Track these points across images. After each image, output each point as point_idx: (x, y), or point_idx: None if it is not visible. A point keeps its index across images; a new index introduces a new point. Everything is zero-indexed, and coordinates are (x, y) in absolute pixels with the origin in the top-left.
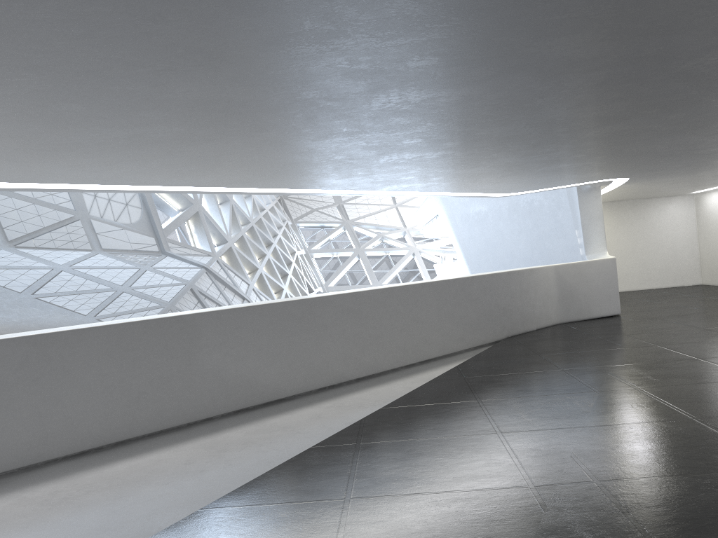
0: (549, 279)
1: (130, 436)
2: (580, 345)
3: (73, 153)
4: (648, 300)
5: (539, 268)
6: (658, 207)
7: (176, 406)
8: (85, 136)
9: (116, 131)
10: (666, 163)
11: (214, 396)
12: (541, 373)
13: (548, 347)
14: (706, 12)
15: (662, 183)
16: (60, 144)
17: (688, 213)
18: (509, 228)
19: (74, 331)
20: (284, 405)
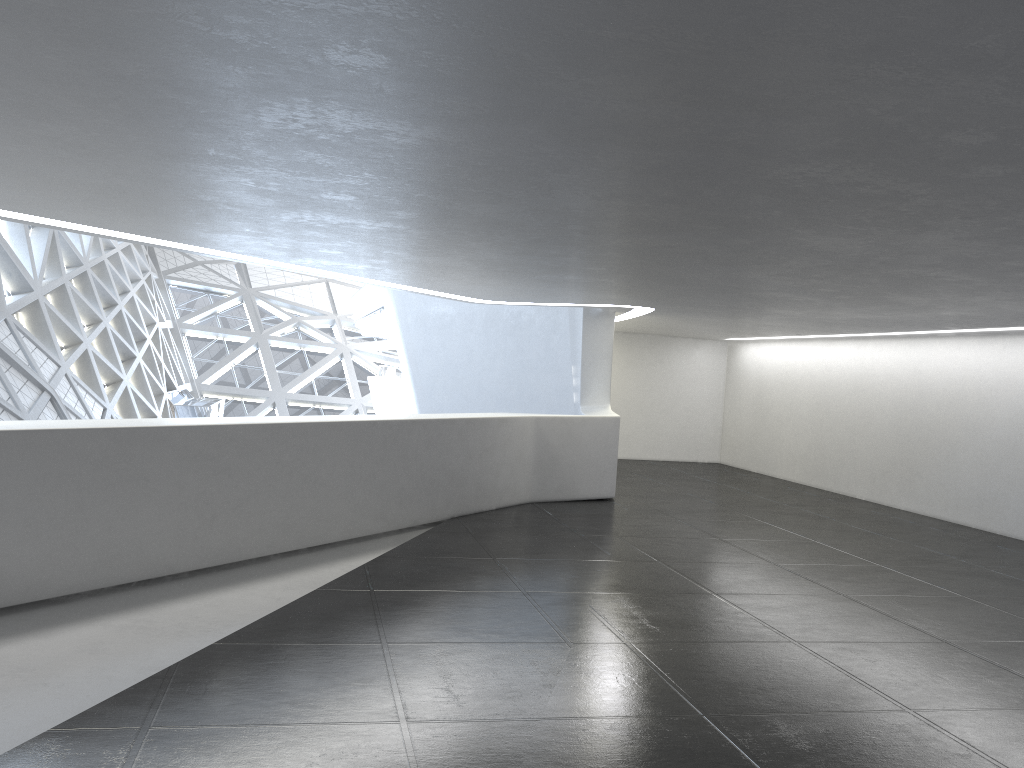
0: (525, 436)
1: None
2: (554, 547)
3: None
4: (652, 478)
5: (514, 418)
6: (681, 350)
7: None
8: None
9: None
10: (708, 299)
11: None
12: (491, 596)
13: (508, 545)
14: (841, 93)
15: (694, 322)
16: None
17: (718, 365)
18: (482, 346)
19: None
20: (41, 614)
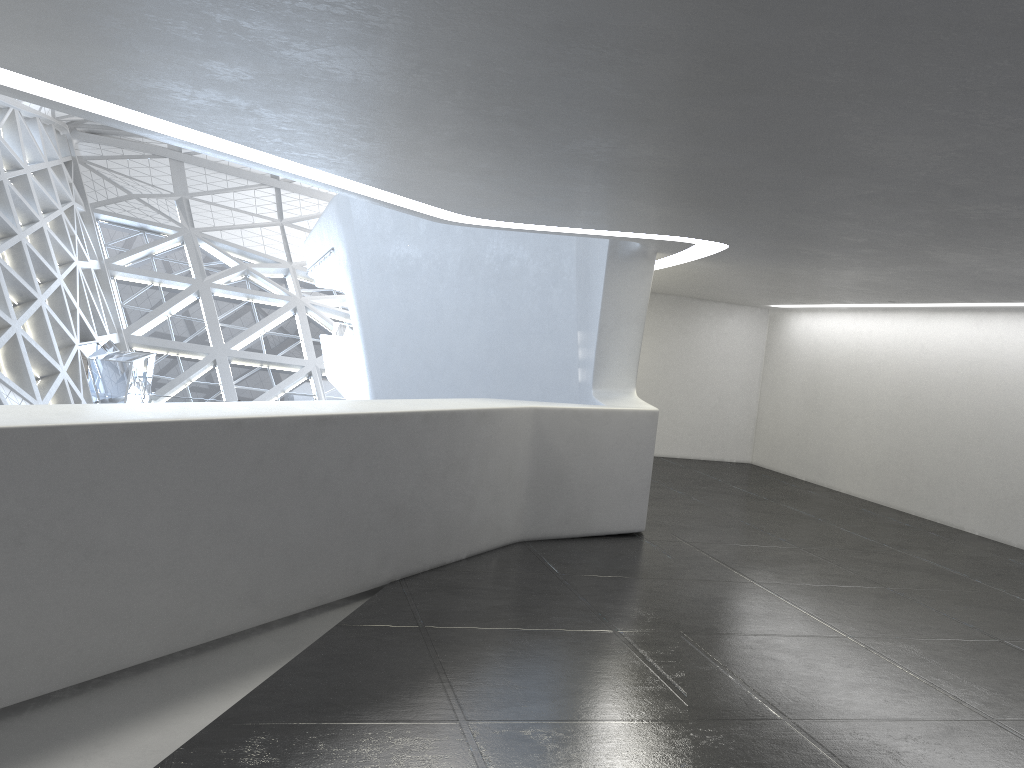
0: (518, 439)
1: None
2: (577, 674)
3: None
4: (681, 490)
5: (502, 411)
6: (711, 317)
7: None
8: None
9: None
10: (849, 225)
11: None
12: None
13: (491, 670)
14: None
15: (762, 275)
16: None
17: (755, 339)
18: (455, 301)
19: None
20: None
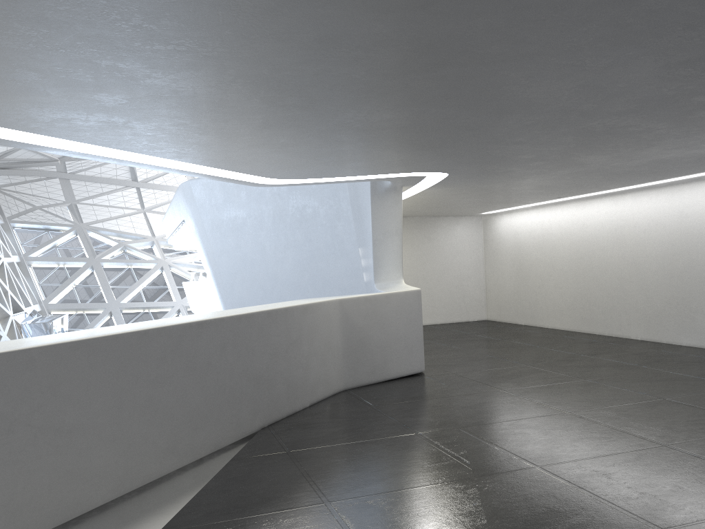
0: (331, 322)
1: None
2: (396, 463)
3: None
4: (444, 343)
5: (318, 304)
6: (445, 227)
7: None
8: None
9: None
10: (522, 147)
11: None
12: None
13: (339, 469)
14: None
15: (473, 192)
16: None
17: (476, 237)
18: (273, 242)
19: None
20: None
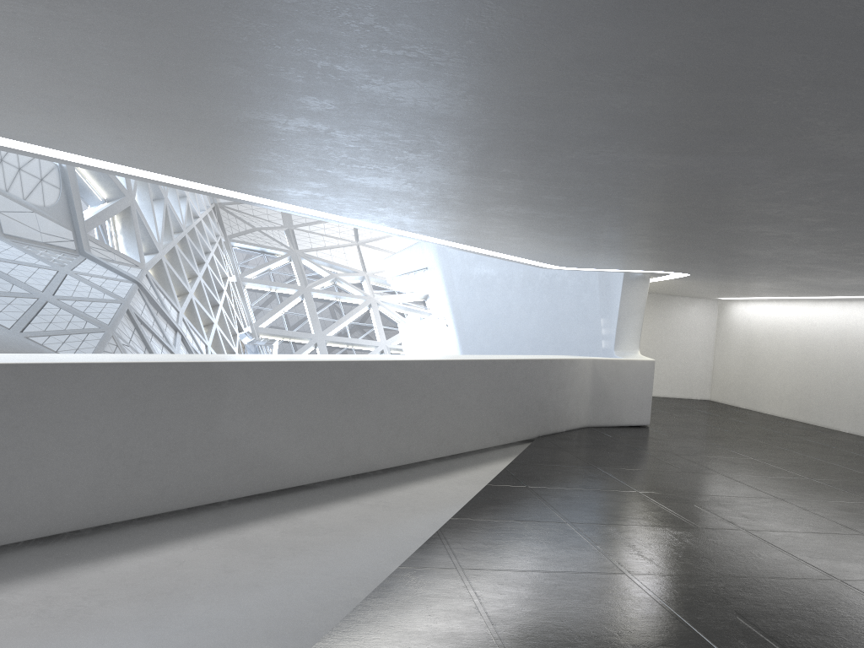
0: (585, 374)
1: (121, 518)
2: (633, 461)
3: (148, 123)
4: (666, 411)
5: (579, 360)
6: (680, 306)
7: (183, 483)
8: (194, 108)
9: (241, 111)
10: (746, 269)
11: (229, 475)
12: (616, 494)
13: (598, 458)
14: None
15: (709, 284)
16: (146, 110)
17: (709, 319)
18: (519, 301)
19: (75, 366)
20: (308, 494)
